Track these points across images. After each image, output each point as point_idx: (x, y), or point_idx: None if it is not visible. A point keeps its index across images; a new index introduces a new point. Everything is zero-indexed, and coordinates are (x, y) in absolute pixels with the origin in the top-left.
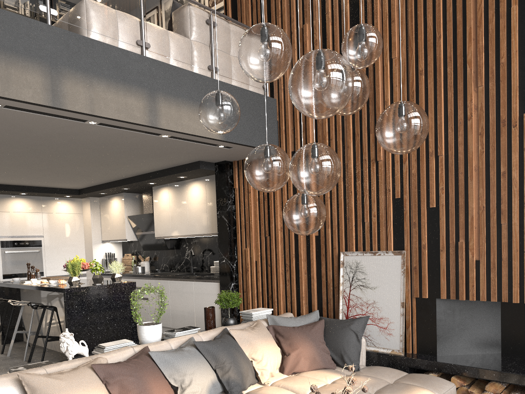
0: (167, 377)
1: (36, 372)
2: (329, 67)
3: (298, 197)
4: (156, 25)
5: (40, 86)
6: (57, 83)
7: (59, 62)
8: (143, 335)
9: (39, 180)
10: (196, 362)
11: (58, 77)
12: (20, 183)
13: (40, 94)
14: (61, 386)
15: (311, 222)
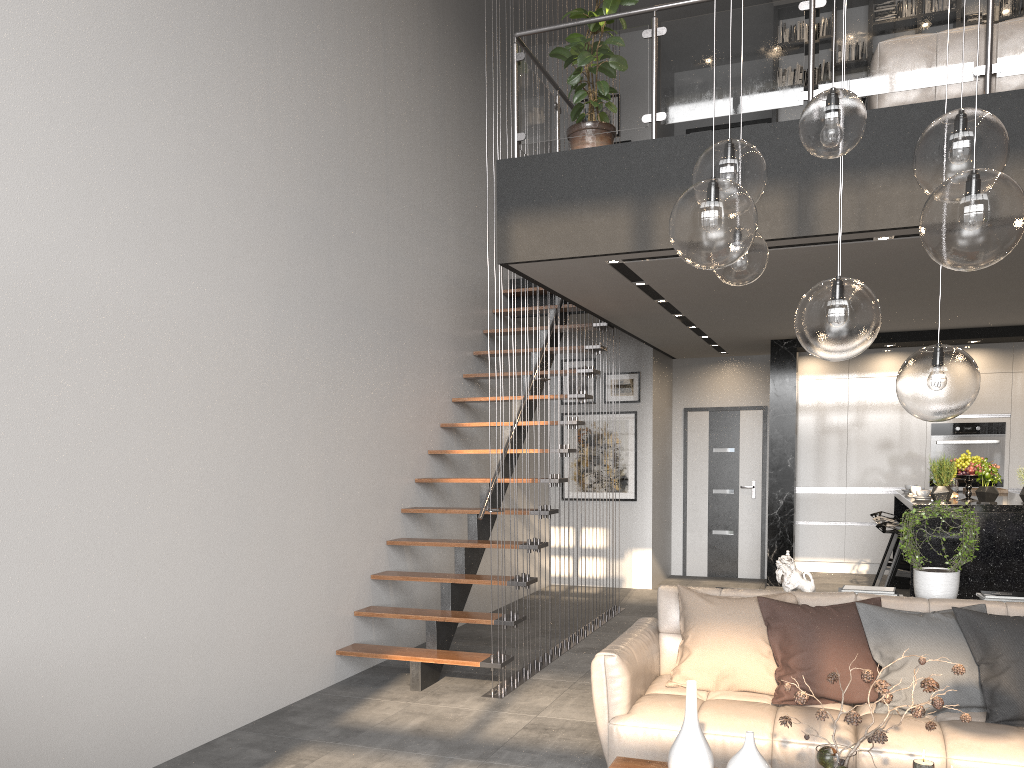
0: (871, 647)
1: (707, 591)
2: (679, 212)
3: (909, 357)
4: (1022, 20)
5: (781, 213)
6: (806, 201)
7: (812, 169)
8: (915, 586)
9: (977, 318)
10: (933, 639)
11: (809, 190)
12: (955, 325)
13: (781, 223)
14: (707, 611)
15: (918, 400)
